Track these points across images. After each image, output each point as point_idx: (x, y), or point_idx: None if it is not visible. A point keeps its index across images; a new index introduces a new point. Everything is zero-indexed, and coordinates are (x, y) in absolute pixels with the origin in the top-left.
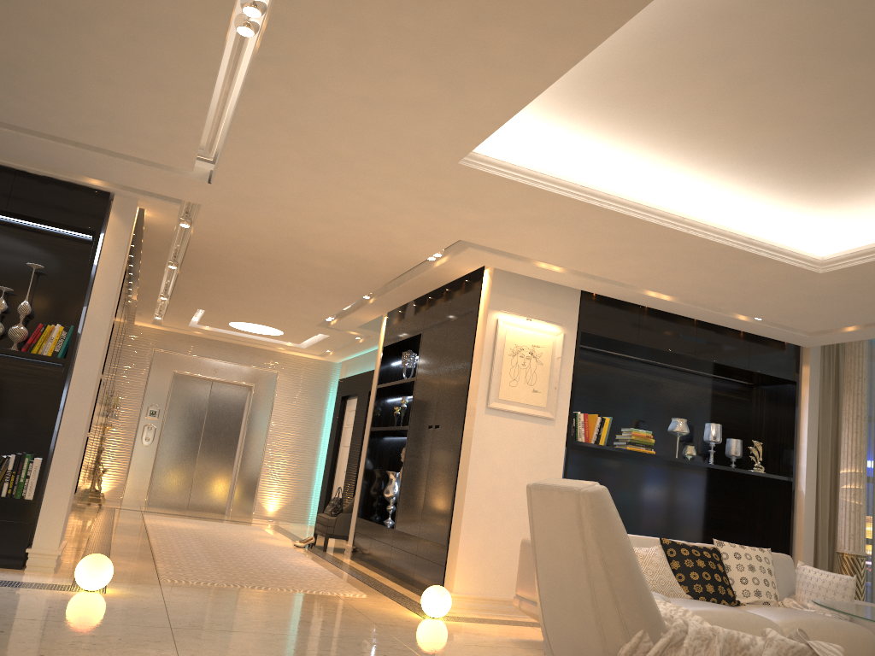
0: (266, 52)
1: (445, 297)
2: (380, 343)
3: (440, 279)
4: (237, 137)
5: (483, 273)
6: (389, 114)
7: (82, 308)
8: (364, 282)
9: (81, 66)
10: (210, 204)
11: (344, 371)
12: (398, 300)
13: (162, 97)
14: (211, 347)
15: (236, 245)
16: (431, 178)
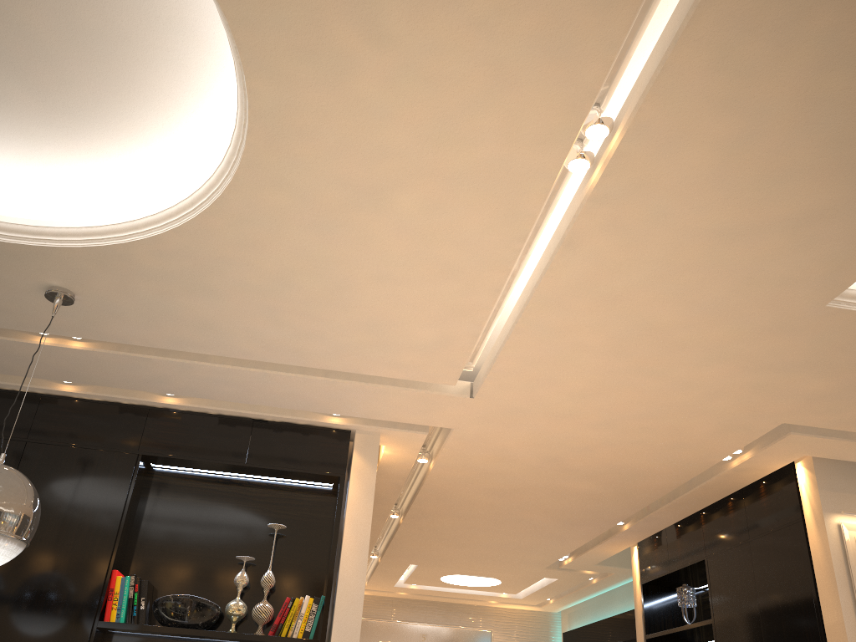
0: (604, 187)
1: (733, 508)
2: (635, 580)
3: (731, 484)
4: (526, 325)
5: (793, 468)
6: (750, 247)
7: (333, 572)
8: (626, 502)
9: (359, 262)
10: (464, 426)
11: (567, 622)
12: (663, 521)
13: (447, 287)
14: (416, 608)
15: (479, 476)
16: (775, 336)
